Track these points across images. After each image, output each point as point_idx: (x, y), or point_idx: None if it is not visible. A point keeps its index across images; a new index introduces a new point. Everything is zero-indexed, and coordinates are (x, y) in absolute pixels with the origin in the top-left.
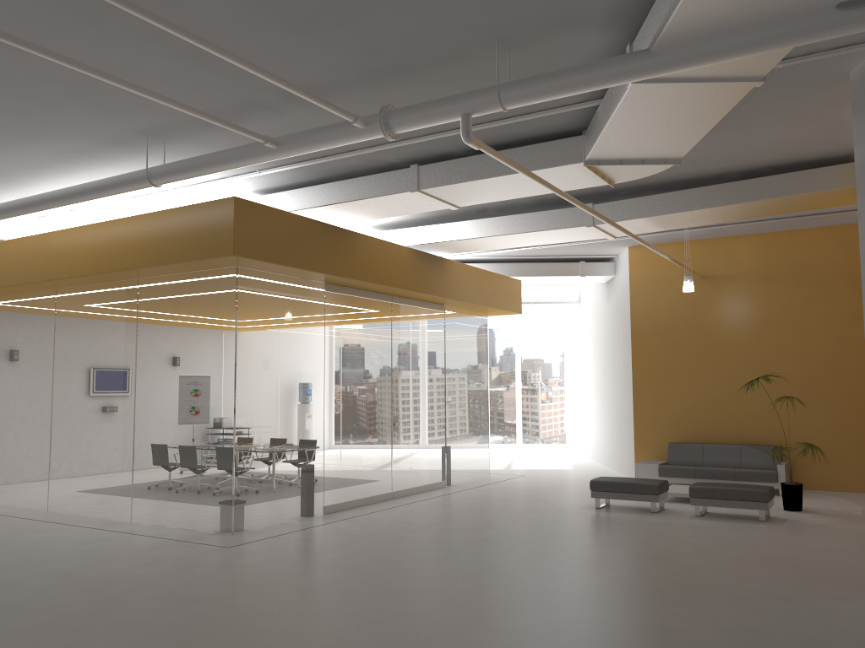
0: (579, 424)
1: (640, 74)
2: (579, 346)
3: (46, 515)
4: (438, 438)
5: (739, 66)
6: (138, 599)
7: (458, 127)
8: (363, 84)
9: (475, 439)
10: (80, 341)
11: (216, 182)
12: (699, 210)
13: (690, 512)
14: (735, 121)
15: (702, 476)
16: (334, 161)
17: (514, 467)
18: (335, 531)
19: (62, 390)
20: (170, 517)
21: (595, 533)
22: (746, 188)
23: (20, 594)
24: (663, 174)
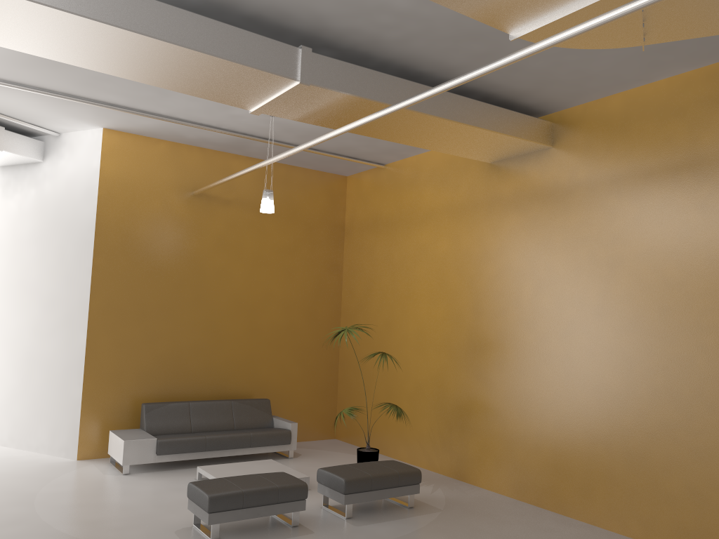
0: None
1: None
2: None
3: None
4: None
5: None
6: None
7: None
8: None
9: None
10: None
11: None
12: (429, 117)
13: (320, 512)
14: None
15: (214, 447)
16: None
17: None
18: None
19: None
20: None
21: None
22: (475, 110)
23: None
24: (426, 52)
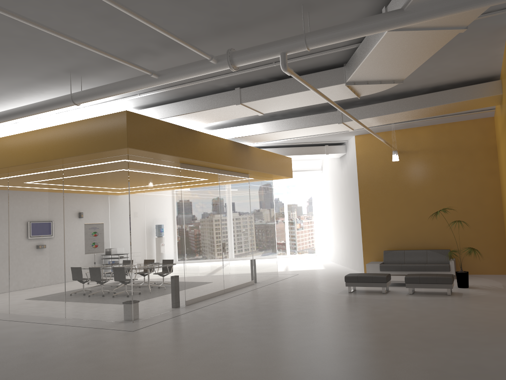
0: (324, 242)
1: (397, 24)
2: (323, 195)
3: (8, 316)
4: (248, 255)
5: (454, 19)
6: (85, 370)
7: (267, 63)
8: (213, 36)
9: (269, 254)
10: (26, 205)
11: (111, 102)
12: (406, 111)
13: (405, 292)
14: (434, 56)
15: (405, 269)
16: (187, 87)
17: (290, 269)
18: (197, 316)
19: (15, 236)
20: (91, 313)
21: (355, 308)
22: (434, 97)
23: (5, 372)
24: (385, 90)
